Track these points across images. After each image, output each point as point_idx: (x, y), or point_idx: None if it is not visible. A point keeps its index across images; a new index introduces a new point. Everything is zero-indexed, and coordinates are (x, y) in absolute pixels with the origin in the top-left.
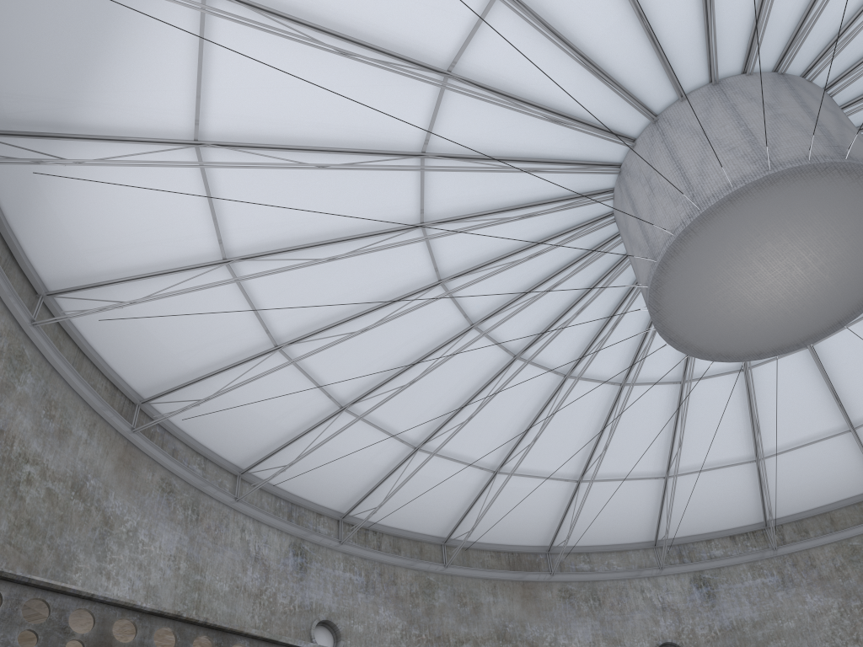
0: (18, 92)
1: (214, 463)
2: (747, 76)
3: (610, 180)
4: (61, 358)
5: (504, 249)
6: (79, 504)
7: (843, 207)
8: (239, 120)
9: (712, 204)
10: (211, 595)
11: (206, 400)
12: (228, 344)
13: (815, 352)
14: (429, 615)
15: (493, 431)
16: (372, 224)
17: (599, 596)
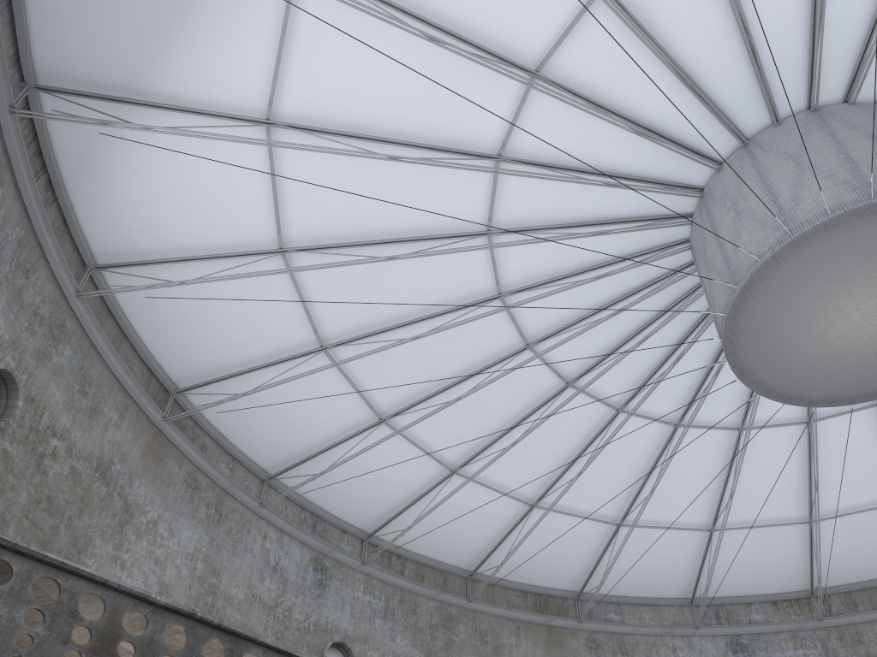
0: (93, 51)
1: (242, 465)
2: (849, 105)
3: (690, 204)
4: (102, 334)
5: (570, 268)
6: (102, 487)
7: None
8: (314, 102)
9: (806, 230)
10: (225, 600)
11: (243, 395)
12: (273, 339)
13: None
14: (447, 650)
15: (535, 462)
16: (436, 227)
17: (628, 650)
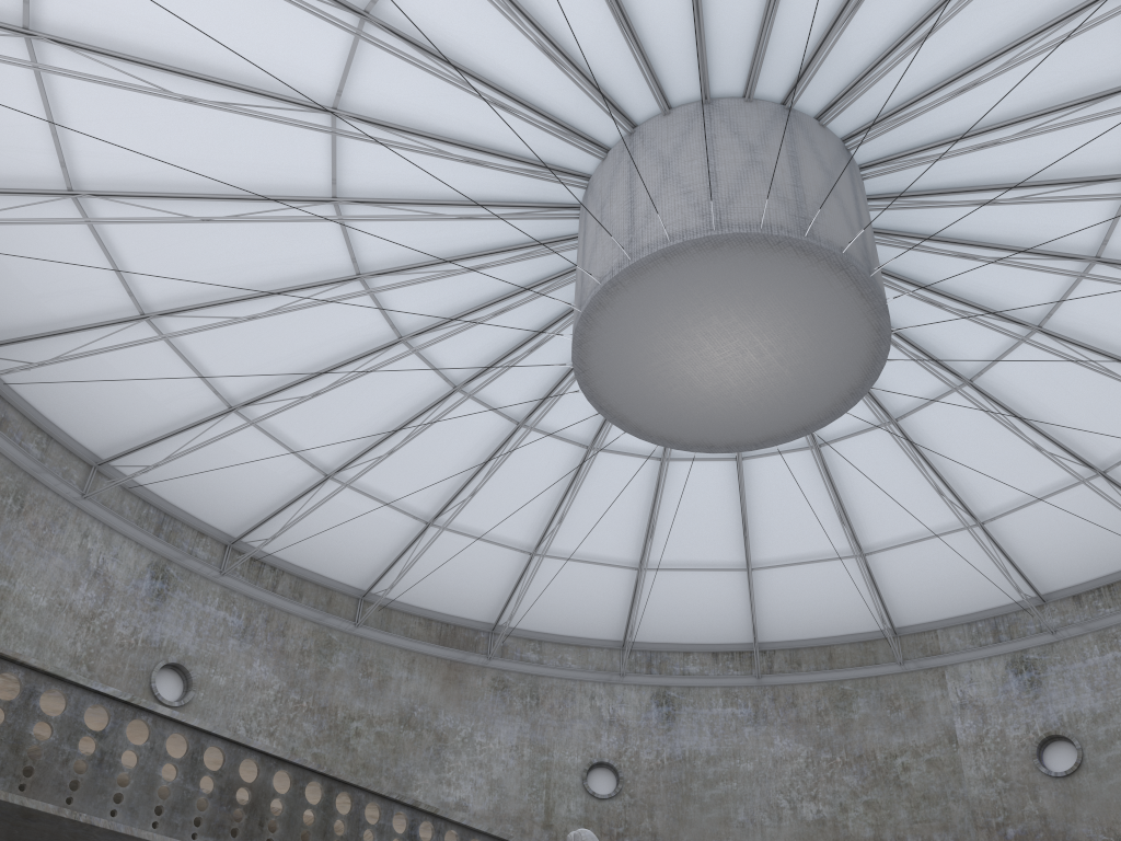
0: None
1: (62, 446)
2: (746, 102)
3: (579, 194)
4: None
5: (443, 252)
6: None
7: (802, 293)
8: (87, 14)
9: (643, 256)
10: (18, 608)
11: (39, 365)
12: (80, 299)
13: (817, 455)
14: (319, 680)
15: (428, 474)
16: (269, 185)
17: (540, 694)
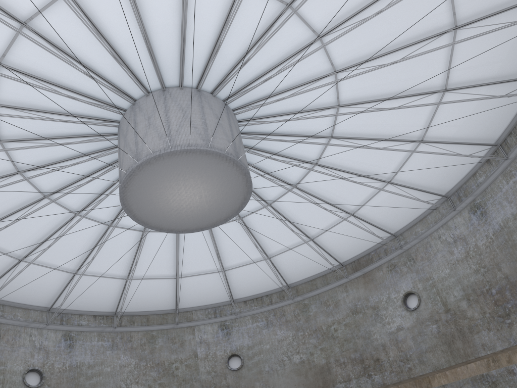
0: None
1: None
2: (213, 96)
3: (126, 105)
4: None
5: (46, 107)
6: None
7: (227, 179)
8: None
9: (178, 149)
10: None
11: None
12: None
13: (179, 236)
14: None
15: None
16: None
17: (1, 333)
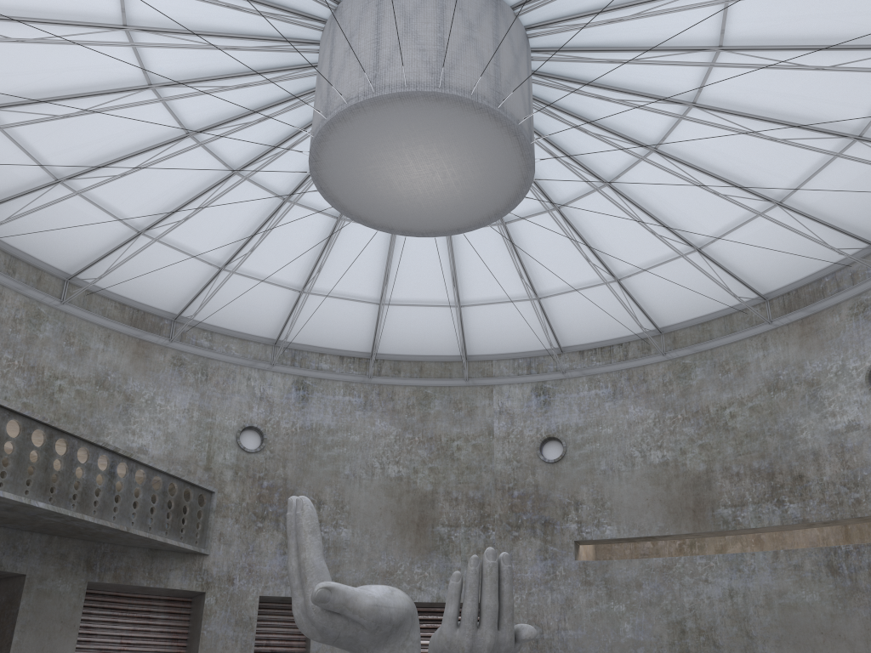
0: None
1: None
2: None
3: (326, 12)
4: None
5: (203, 26)
6: None
7: (485, 144)
8: None
9: (385, 94)
10: None
11: None
12: None
13: (449, 238)
14: (29, 344)
15: (147, 194)
16: None
17: (209, 372)
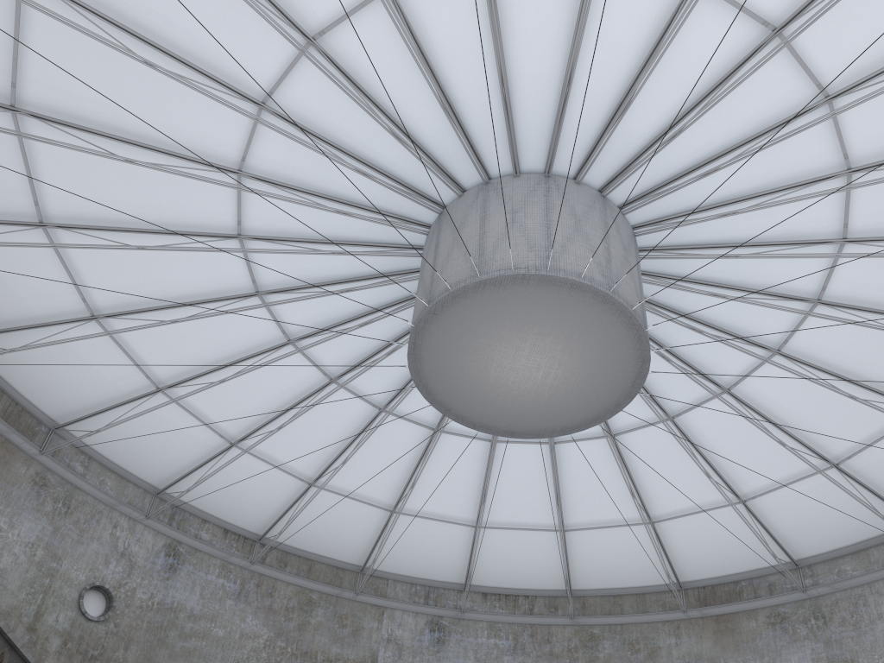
0: None
1: None
2: (621, 214)
3: (470, 181)
4: None
5: (341, 141)
6: None
7: (609, 359)
8: None
9: (560, 276)
10: None
11: None
12: None
13: (439, 438)
14: None
15: (137, 279)
16: None
17: (72, 504)
